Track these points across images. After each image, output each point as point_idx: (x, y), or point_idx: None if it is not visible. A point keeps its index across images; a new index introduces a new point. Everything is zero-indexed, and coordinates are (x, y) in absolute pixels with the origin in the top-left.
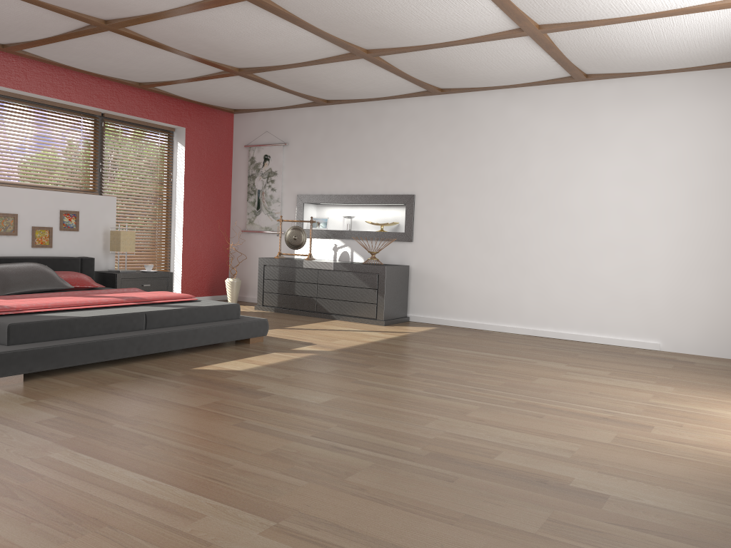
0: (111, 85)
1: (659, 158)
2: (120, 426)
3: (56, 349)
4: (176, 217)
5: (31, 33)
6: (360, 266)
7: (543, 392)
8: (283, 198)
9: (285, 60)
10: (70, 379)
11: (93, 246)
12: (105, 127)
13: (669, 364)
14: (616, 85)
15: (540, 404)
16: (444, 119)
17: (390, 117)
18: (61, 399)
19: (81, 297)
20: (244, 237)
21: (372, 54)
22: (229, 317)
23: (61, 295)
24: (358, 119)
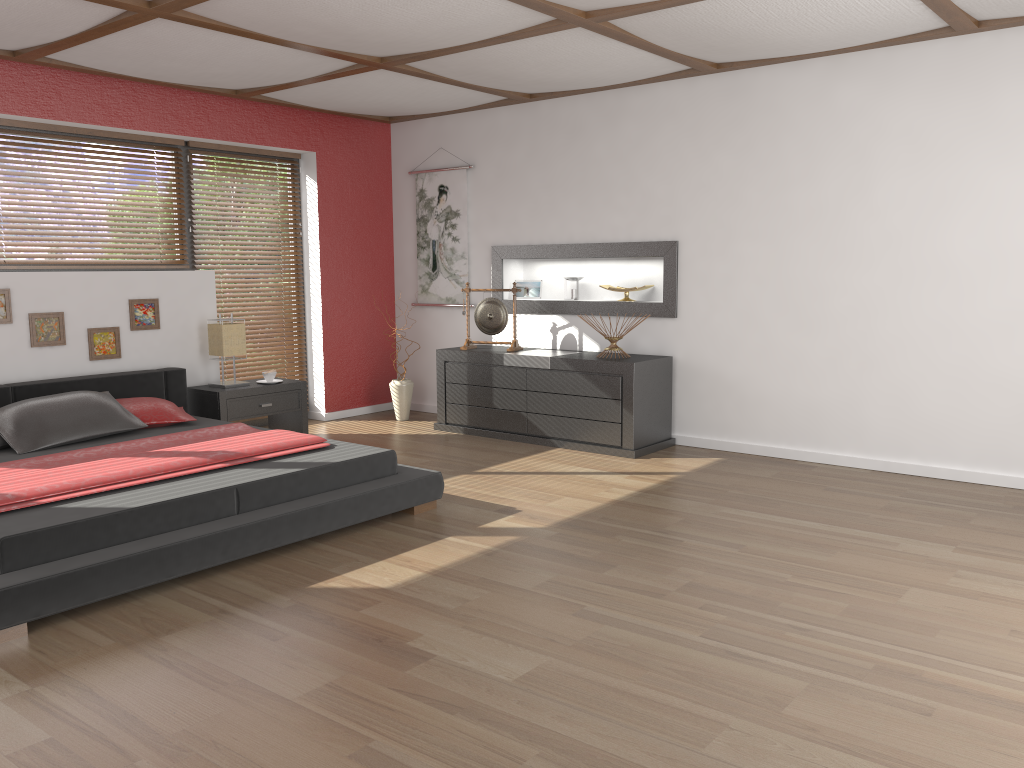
0: (194, 98)
1: None
2: (147, 765)
3: (80, 574)
4: (311, 291)
5: (44, 32)
6: (593, 363)
7: (923, 634)
8: (471, 251)
9: (450, 40)
10: (104, 625)
11: (184, 349)
12: (192, 162)
13: None
14: None
15: (920, 671)
16: (723, 113)
17: (633, 115)
18: (72, 684)
19: (141, 457)
20: (416, 314)
21: (595, 19)
22: (379, 473)
23: (117, 449)
24: (581, 121)
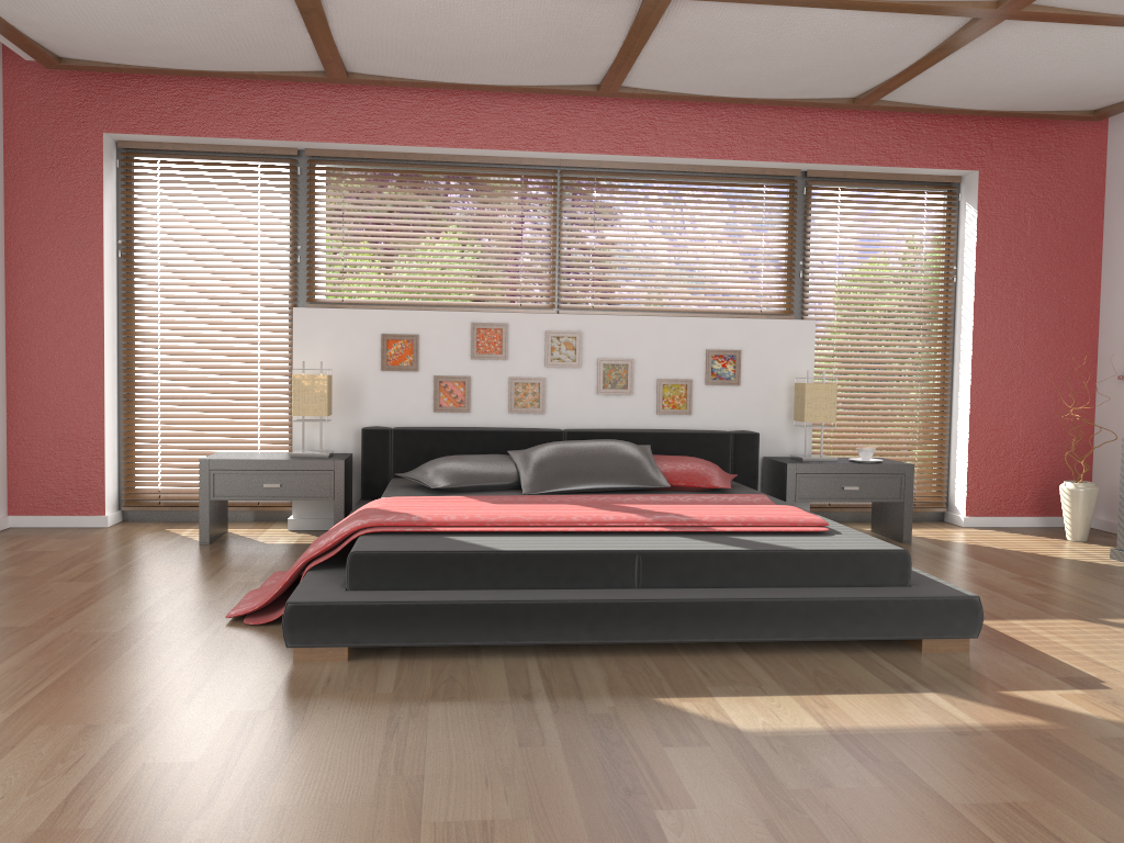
0: (810, 117)
1: None
2: (197, 828)
3: (407, 609)
4: (961, 354)
5: (589, 49)
6: None
7: None
8: None
9: None
10: (411, 673)
11: (767, 412)
12: (808, 195)
13: None
14: None
15: None
16: None
17: None
18: (294, 719)
19: (590, 507)
20: (1123, 392)
21: None
22: (875, 580)
23: (596, 500)
24: None
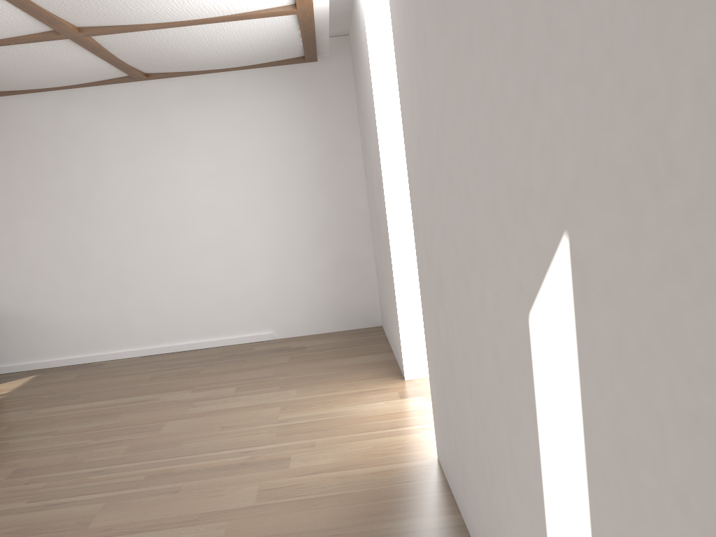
0: None
1: (236, 155)
2: None
3: None
4: None
5: None
6: None
7: (174, 447)
8: None
9: None
10: None
11: None
12: None
13: (286, 356)
14: (180, 83)
15: (173, 468)
16: None
17: None
18: None
19: None
20: None
21: None
22: None
23: None
24: None
